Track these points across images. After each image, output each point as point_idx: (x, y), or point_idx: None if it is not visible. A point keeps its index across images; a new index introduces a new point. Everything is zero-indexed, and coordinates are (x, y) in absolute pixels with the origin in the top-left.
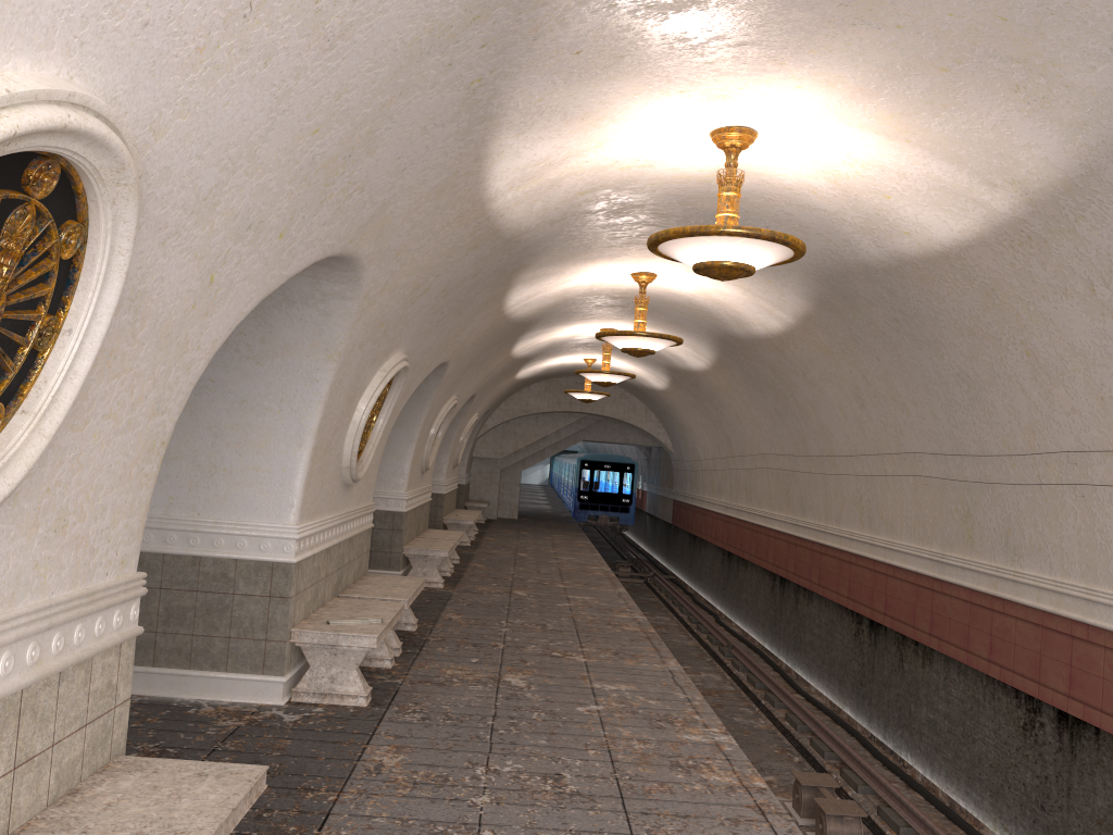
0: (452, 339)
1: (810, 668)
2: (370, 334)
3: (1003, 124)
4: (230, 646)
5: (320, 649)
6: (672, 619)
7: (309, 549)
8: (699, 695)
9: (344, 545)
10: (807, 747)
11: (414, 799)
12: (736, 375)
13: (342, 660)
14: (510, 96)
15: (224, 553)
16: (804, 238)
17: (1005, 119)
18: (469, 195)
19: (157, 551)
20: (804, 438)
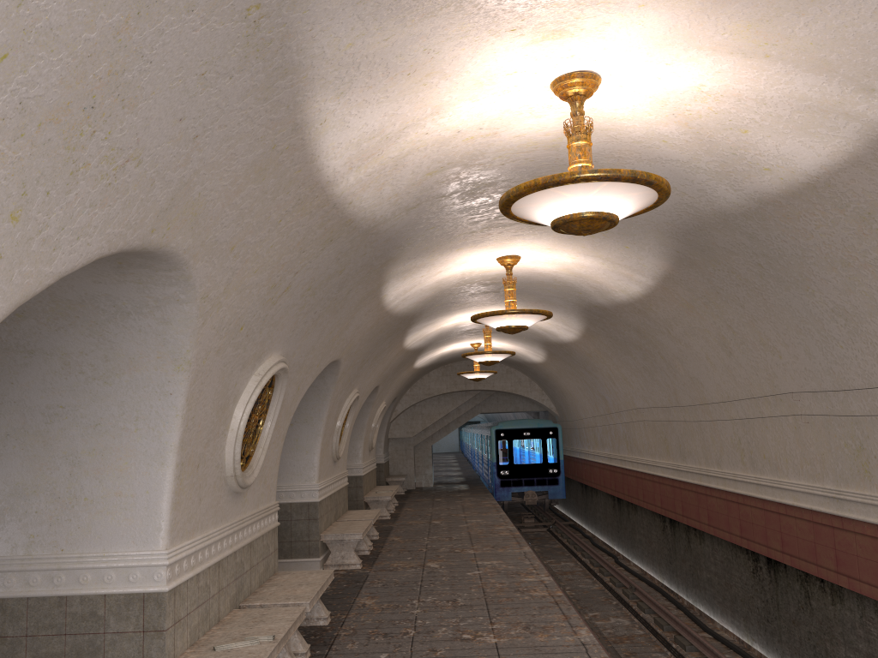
0: (337, 338)
1: (712, 604)
2: (227, 338)
3: None
4: None
5: None
6: (576, 563)
7: (189, 570)
8: None
9: (241, 552)
10: None
11: None
12: (604, 341)
13: None
14: (310, 37)
15: (91, 590)
16: None
17: None
18: (301, 176)
19: (19, 596)
20: (675, 390)
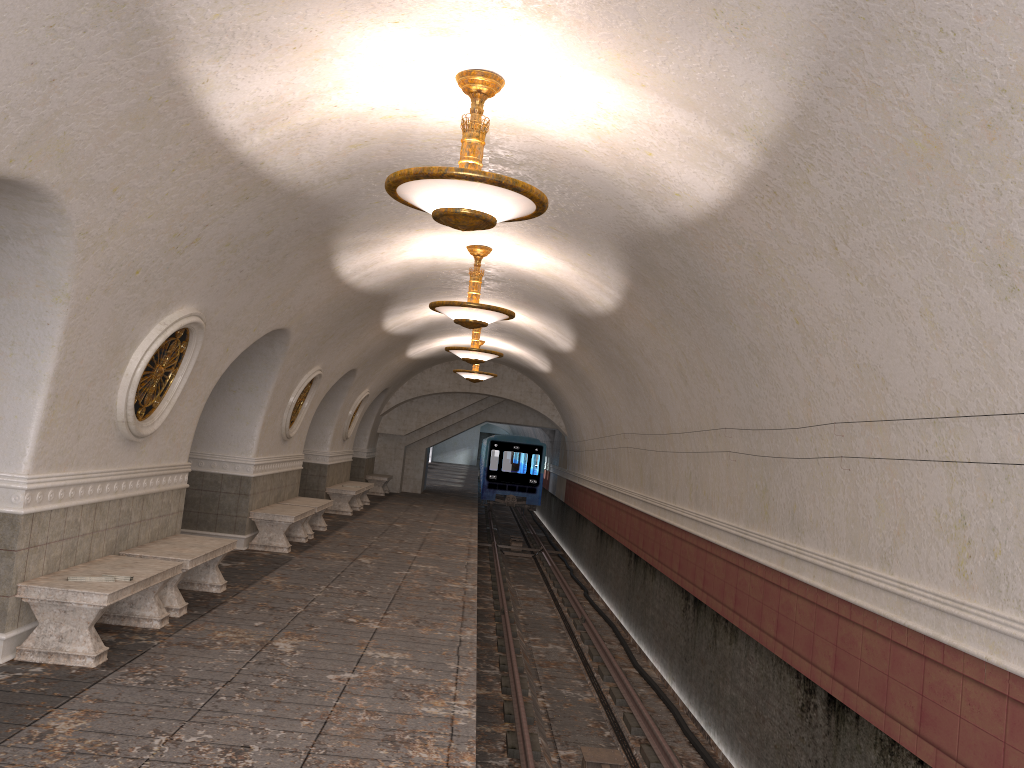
0: (279, 304)
1: (650, 642)
2: (117, 279)
3: (718, 59)
4: None
5: (49, 606)
6: (544, 592)
7: (54, 502)
8: (473, 665)
9: (129, 502)
10: (619, 721)
11: None
12: (595, 356)
13: (73, 618)
14: (169, 4)
15: None
16: (599, 205)
17: (718, 52)
18: (192, 130)
19: None
20: (650, 417)
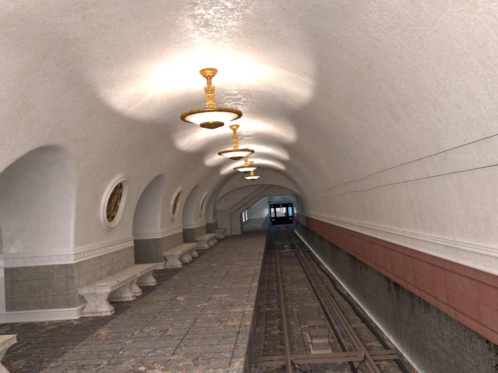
0: (156, 165)
1: (342, 279)
2: (91, 170)
3: (285, 53)
4: (55, 298)
5: (90, 295)
6: (299, 267)
7: (84, 257)
8: (254, 294)
9: (112, 254)
10: (327, 311)
11: (102, 344)
12: (298, 159)
13: (99, 298)
14: (90, 77)
15: (47, 263)
16: (272, 103)
17: (284, 51)
18: (107, 112)
19: (22, 266)
20: (324, 182)
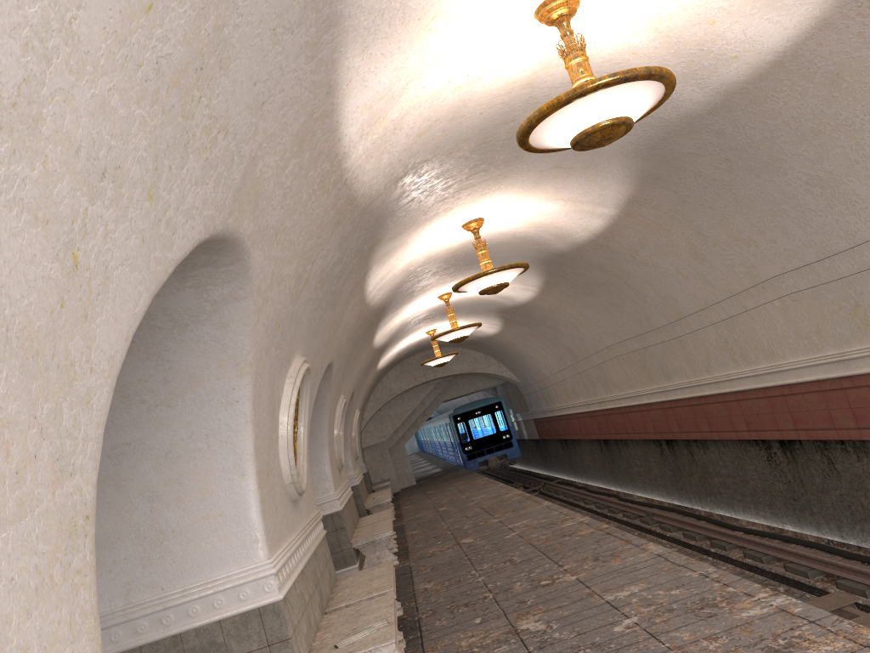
0: (332, 337)
1: (731, 505)
2: (271, 337)
3: None
4: None
5: None
6: (582, 513)
7: (288, 579)
8: (708, 566)
9: (312, 560)
10: (784, 574)
11: None
12: (565, 289)
13: None
14: None
15: (204, 620)
16: None
17: None
18: (326, 148)
19: (131, 647)
20: (647, 315)
